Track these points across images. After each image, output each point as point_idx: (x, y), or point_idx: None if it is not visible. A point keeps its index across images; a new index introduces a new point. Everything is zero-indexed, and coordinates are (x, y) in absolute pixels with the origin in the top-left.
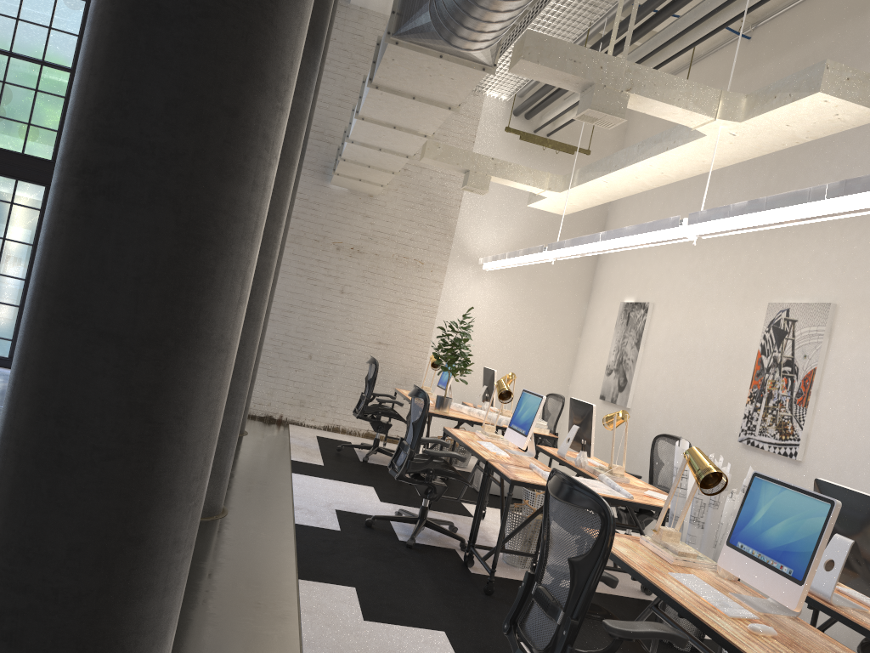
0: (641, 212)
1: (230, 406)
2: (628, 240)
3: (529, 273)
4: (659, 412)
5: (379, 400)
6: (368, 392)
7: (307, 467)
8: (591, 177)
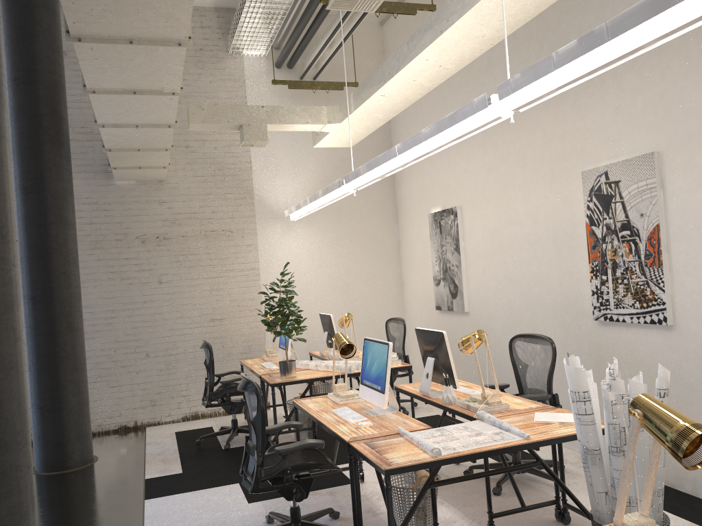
0: (421, 125)
1: (6, 489)
2: (429, 144)
3: (336, 211)
4: (499, 309)
5: (223, 382)
6: (210, 377)
7: (164, 482)
8: (367, 95)
